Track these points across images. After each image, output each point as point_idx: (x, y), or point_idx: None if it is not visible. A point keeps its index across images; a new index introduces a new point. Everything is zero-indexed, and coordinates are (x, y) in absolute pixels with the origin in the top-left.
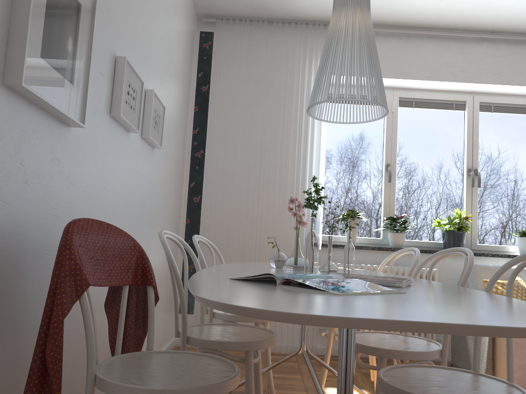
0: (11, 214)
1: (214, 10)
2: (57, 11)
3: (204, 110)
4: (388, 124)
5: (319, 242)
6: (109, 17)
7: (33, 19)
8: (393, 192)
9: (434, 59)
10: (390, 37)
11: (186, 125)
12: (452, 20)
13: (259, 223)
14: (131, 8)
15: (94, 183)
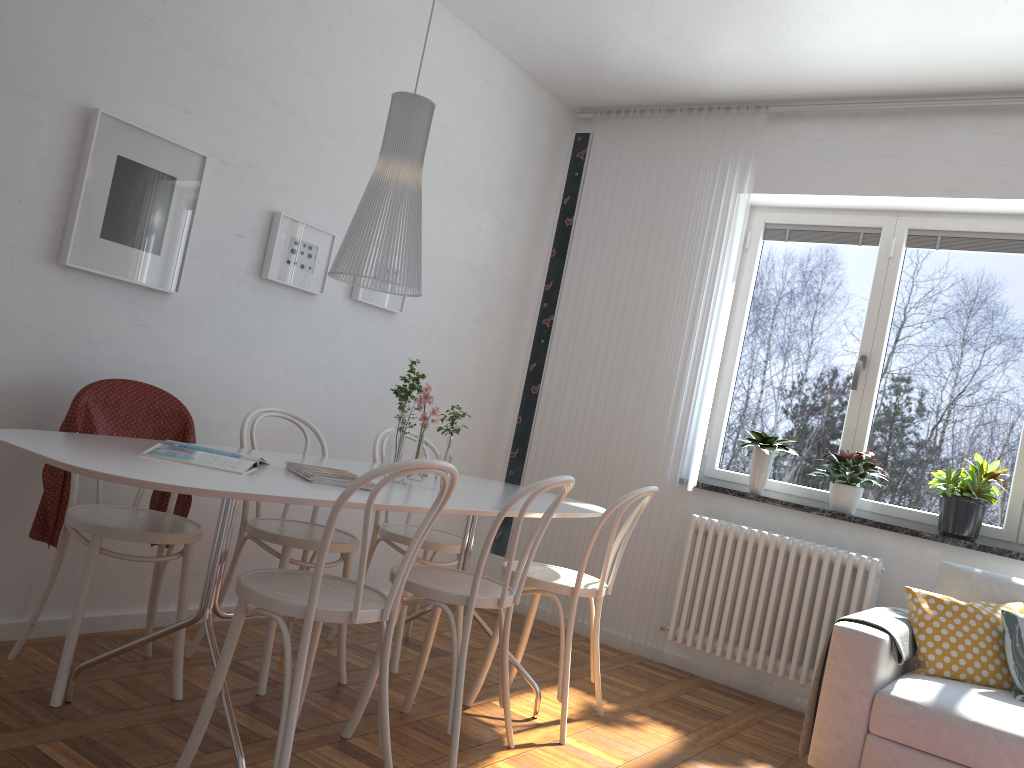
0: (68, 369)
1: (587, 101)
2: (125, 194)
3: (565, 254)
4: (876, 280)
5: (690, 479)
6: (257, 173)
7: (85, 209)
8: (866, 409)
9: (968, 154)
10: (883, 118)
11: (526, 278)
12: (990, 78)
13: (609, 435)
14: (316, 151)
15: (222, 350)
